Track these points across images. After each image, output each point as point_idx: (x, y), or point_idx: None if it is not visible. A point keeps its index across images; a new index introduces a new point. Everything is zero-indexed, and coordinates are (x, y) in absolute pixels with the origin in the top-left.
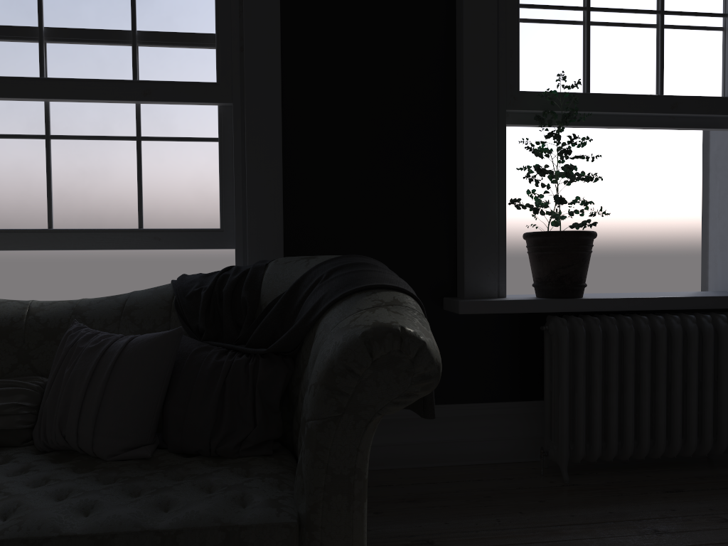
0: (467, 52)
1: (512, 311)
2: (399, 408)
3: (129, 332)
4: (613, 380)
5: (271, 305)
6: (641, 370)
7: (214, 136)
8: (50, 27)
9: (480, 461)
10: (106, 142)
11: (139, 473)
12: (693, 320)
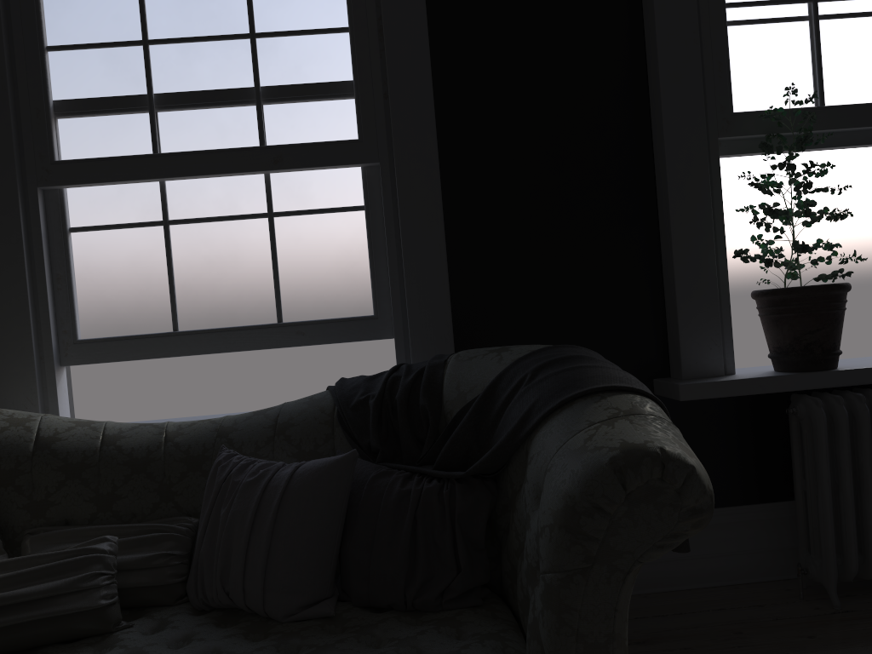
0: (664, 71)
1: (748, 393)
2: (663, 552)
3: (286, 455)
4: None
5: (460, 414)
6: None
7: (359, 204)
8: (161, 93)
9: (716, 582)
10: (233, 223)
11: (327, 640)
12: None
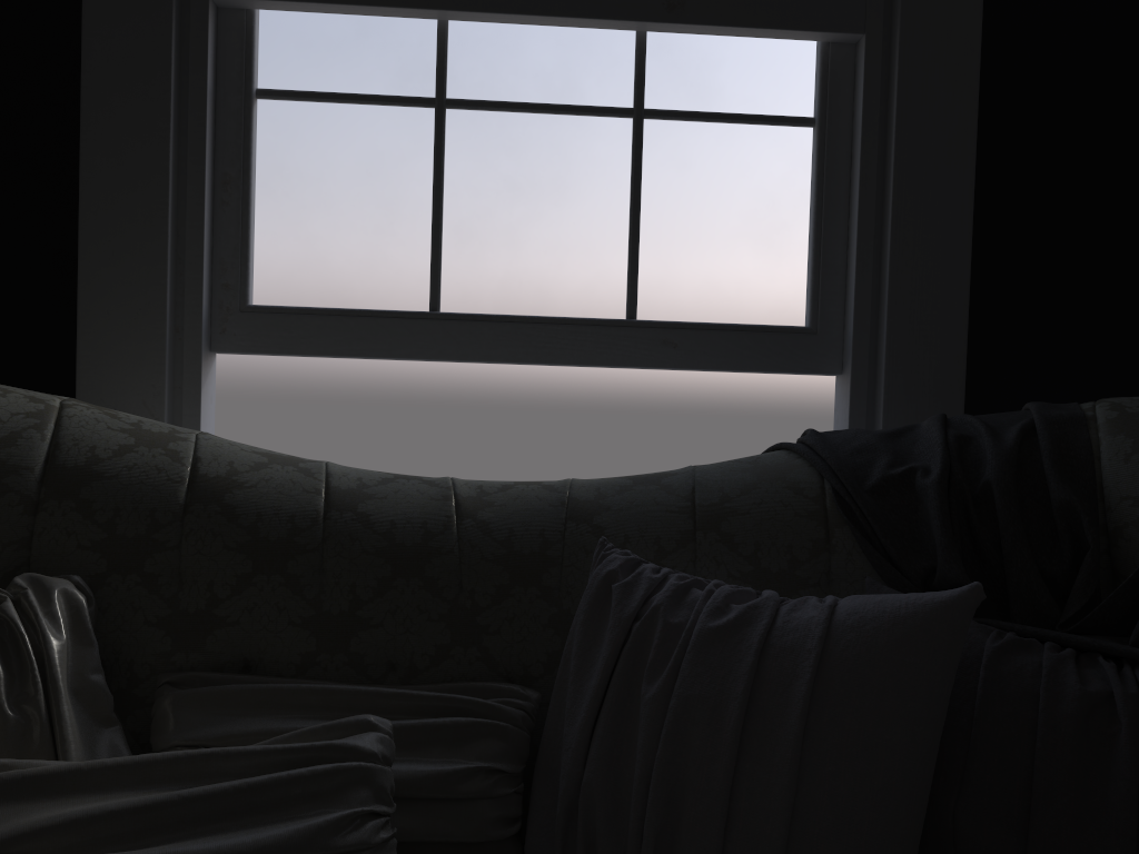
0: None
1: None
2: None
3: (727, 576)
4: None
5: None
6: None
7: (804, 115)
8: None
9: None
10: (567, 119)
11: None
12: None
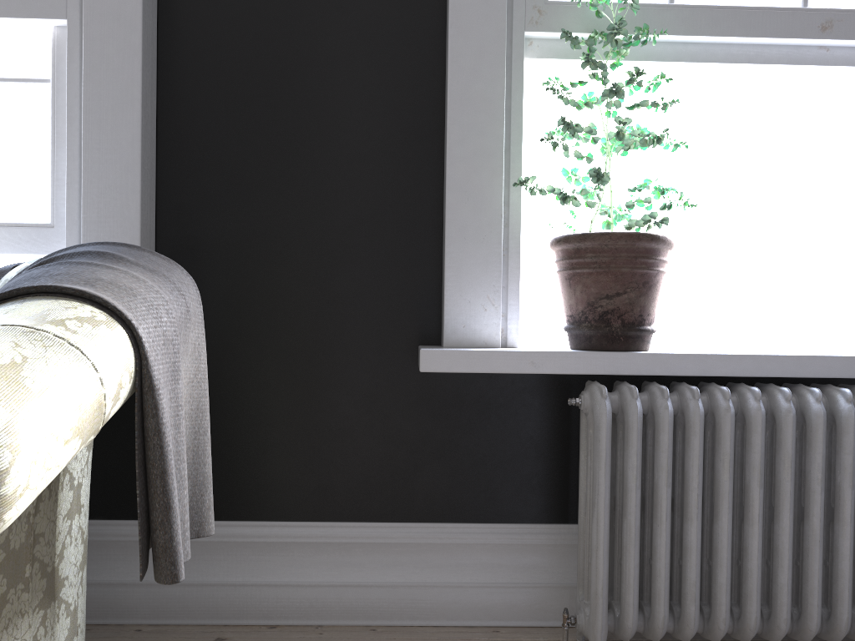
0: None
1: (514, 371)
2: None
3: None
4: (693, 500)
5: None
6: (747, 484)
7: (46, 76)
8: None
9: (473, 620)
10: None
11: None
12: (847, 398)
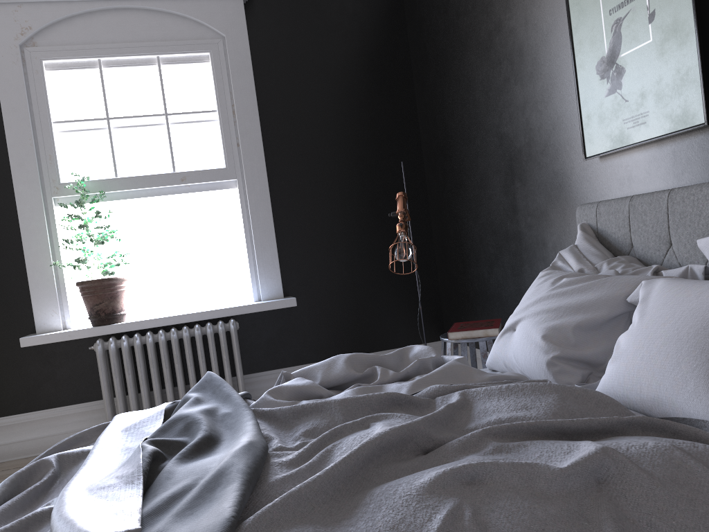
0: (13, 161)
1: (62, 340)
2: None
3: None
4: (140, 378)
5: None
6: (163, 368)
7: None
8: None
9: None
10: None
11: None
12: (196, 329)
